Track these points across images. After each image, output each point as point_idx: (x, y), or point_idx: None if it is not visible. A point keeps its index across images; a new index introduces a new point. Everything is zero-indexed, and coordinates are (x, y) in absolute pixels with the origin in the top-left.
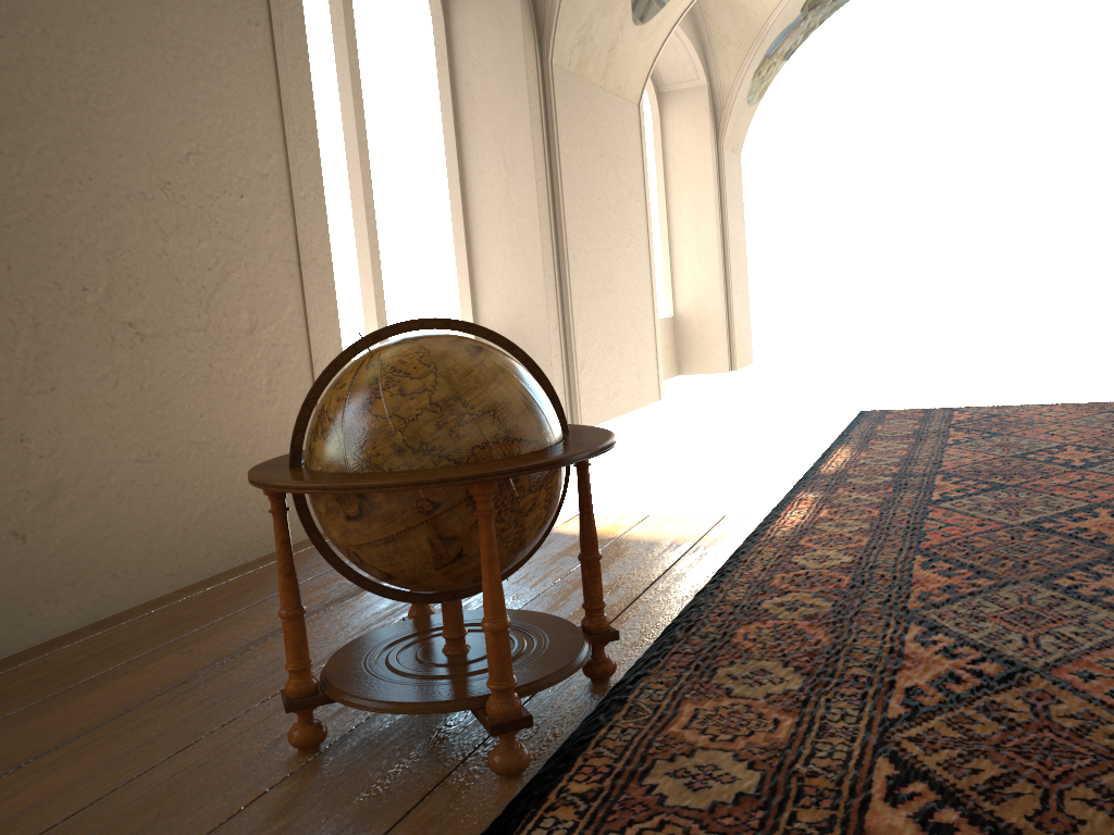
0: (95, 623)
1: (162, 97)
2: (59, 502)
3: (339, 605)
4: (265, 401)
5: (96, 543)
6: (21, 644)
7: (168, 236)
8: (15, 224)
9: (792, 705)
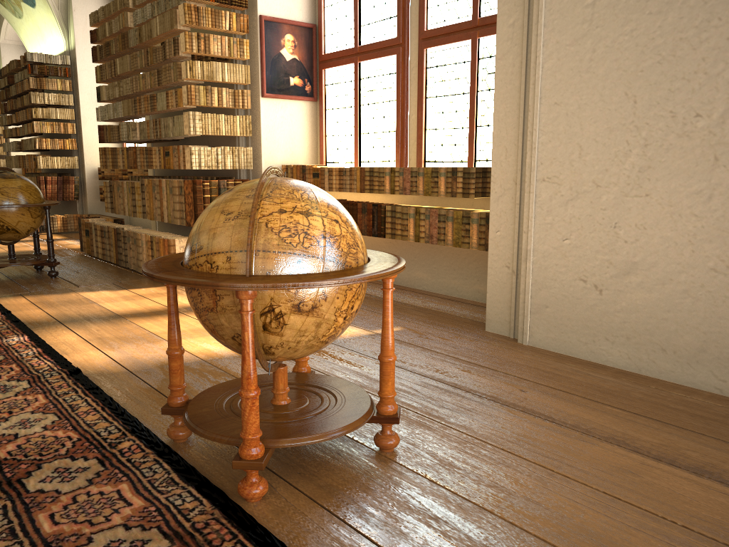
0: (633, 373)
1: None
2: (631, 278)
3: (605, 442)
4: None
5: (653, 319)
6: (583, 355)
7: None
8: (647, 68)
9: (57, 540)
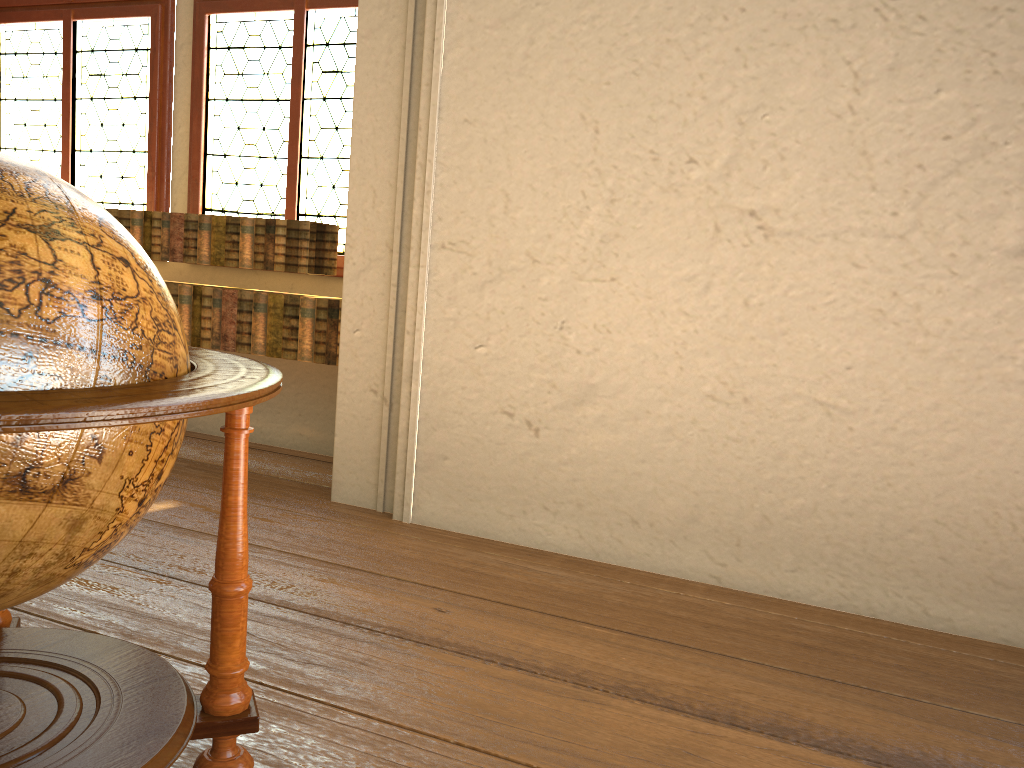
0: (588, 560)
1: None
2: (586, 410)
3: (618, 698)
4: (1017, 381)
5: (620, 473)
6: (506, 535)
7: (865, 84)
8: (617, 80)
9: None
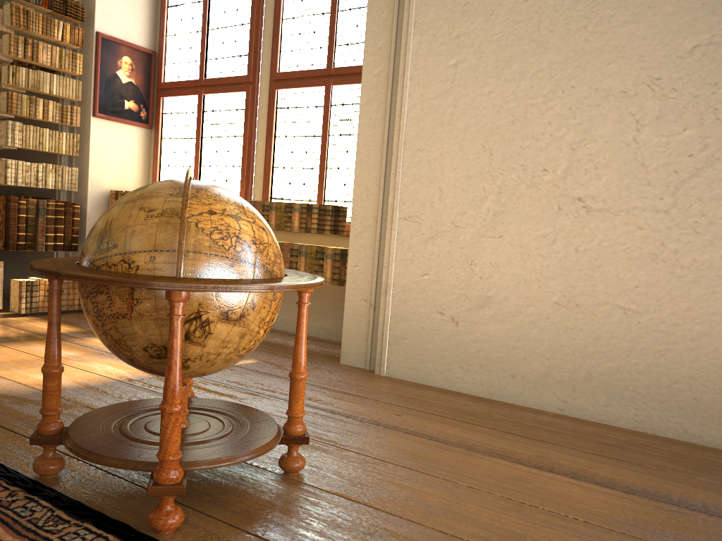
0: (486, 398)
1: (674, 0)
2: (485, 311)
3: (490, 456)
4: None
5: (504, 347)
6: (439, 383)
7: (643, 126)
8: (502, 126)
9: None
